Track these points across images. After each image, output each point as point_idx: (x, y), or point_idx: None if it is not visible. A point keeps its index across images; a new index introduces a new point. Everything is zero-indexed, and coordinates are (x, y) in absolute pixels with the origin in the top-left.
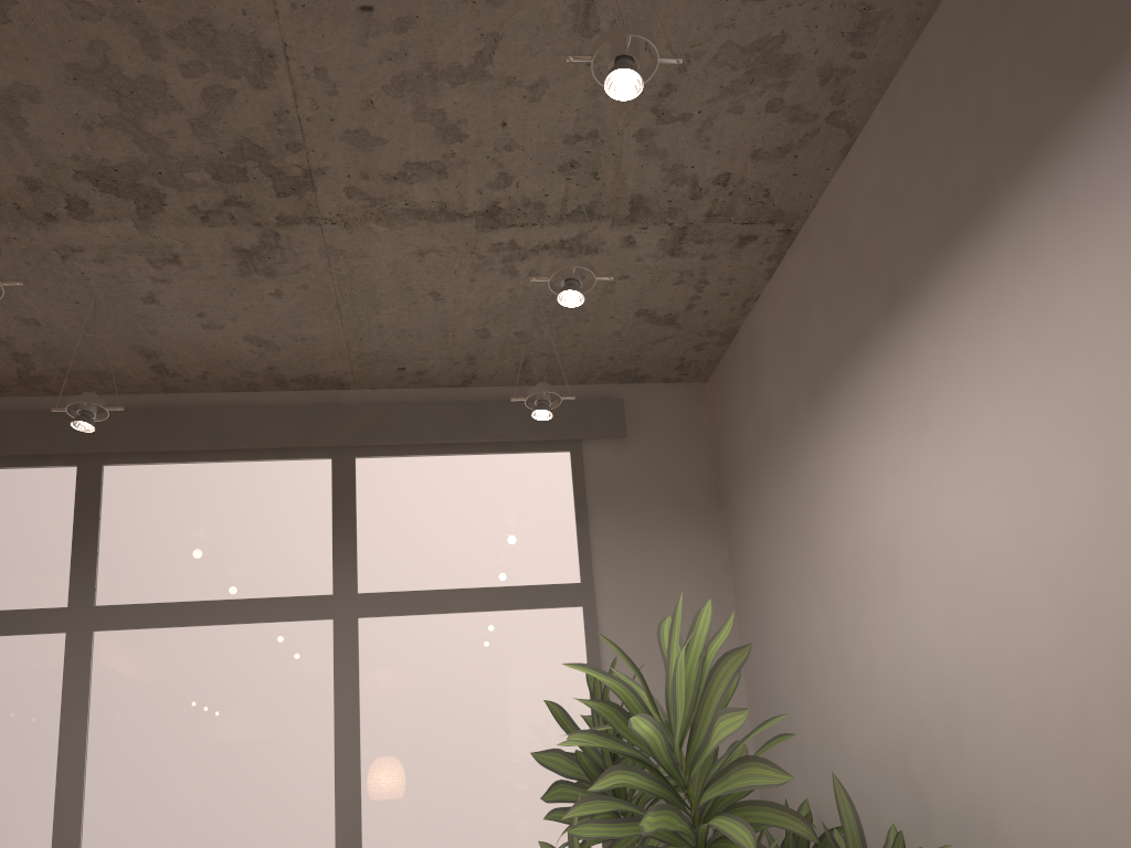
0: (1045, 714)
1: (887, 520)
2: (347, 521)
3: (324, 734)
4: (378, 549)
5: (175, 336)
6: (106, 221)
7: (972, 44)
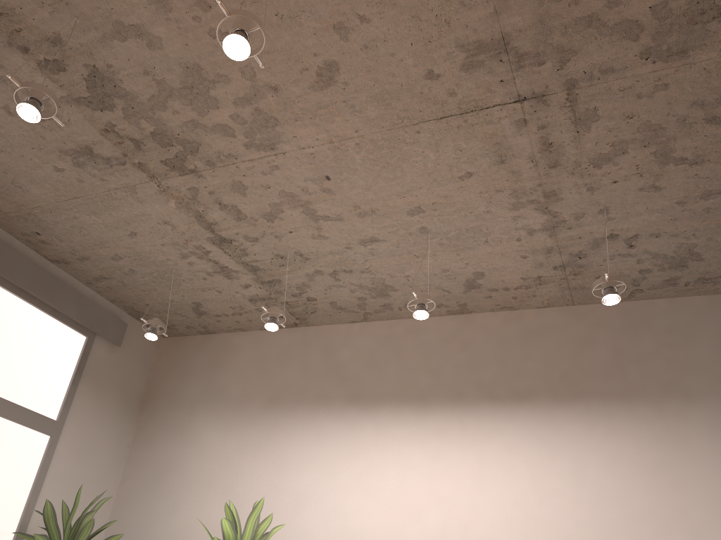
0: None
1: (304, 485)
2: None
3: None
4: None
5: None
6: (52, 81)
7: (443, 343)
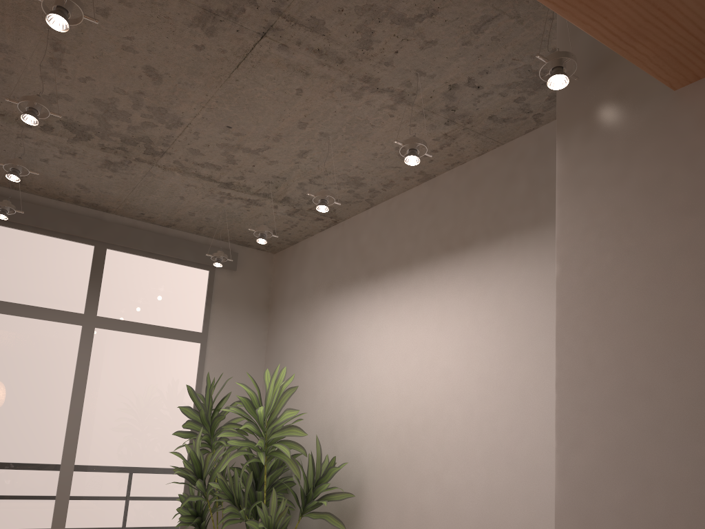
0: (385, 427)
1: (347, 348)
2: (97, 279)
3: (68, 380)
4: (110, 296)
5: (41, 173)
6: (55, 135)
7: (419, 210)
